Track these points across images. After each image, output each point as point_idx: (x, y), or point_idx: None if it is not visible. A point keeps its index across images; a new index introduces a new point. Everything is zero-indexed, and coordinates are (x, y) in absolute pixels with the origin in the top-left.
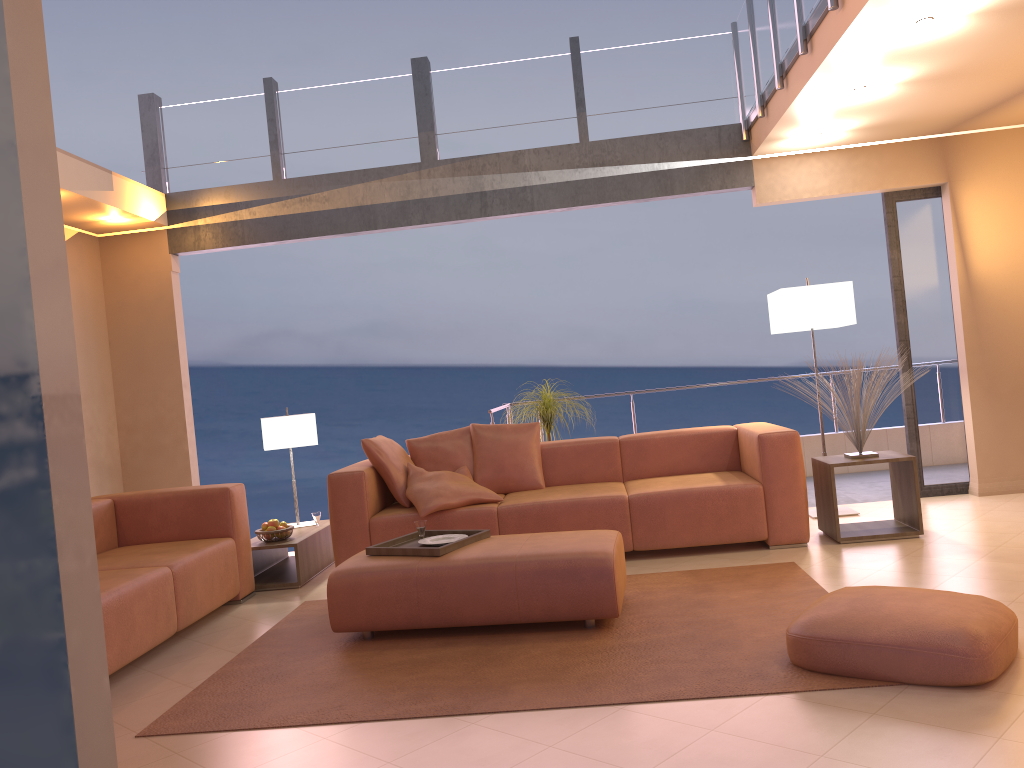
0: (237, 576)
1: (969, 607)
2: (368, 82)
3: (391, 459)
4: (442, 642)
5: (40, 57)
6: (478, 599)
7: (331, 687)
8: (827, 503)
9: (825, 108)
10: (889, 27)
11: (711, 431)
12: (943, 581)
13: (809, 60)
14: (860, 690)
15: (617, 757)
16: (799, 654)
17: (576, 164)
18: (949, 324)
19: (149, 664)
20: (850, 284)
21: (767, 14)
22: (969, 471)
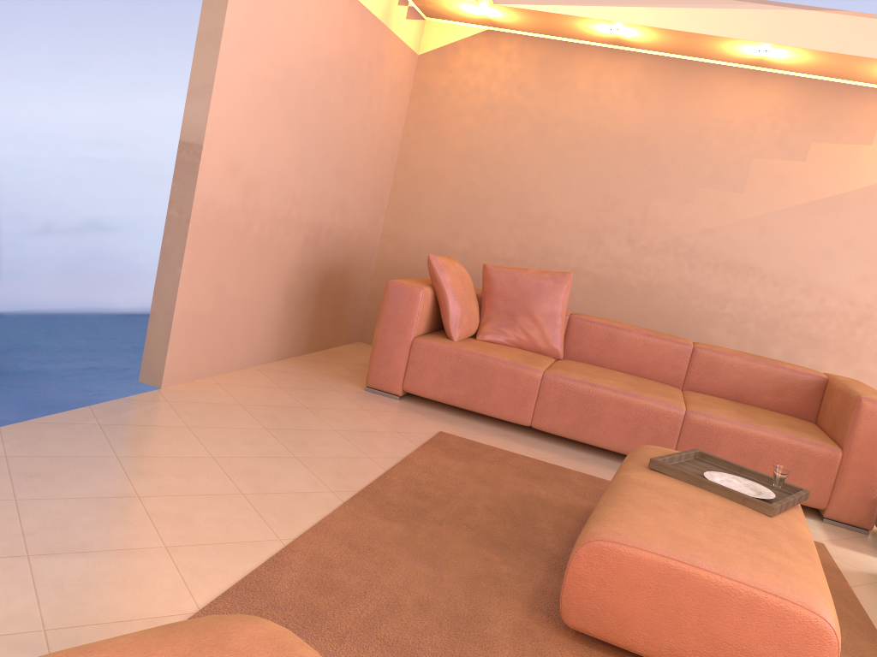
0: (822, 488)
1: None
2: None
3: None
4: None
5: None
6: None
7: (482, 482)
8: None
9: None
10: None
11: None
12: None
13: None
14: None
15: (182, 501)
16: None
17: None
18: None
19: (612, 461)
20: None
21: None
22: None
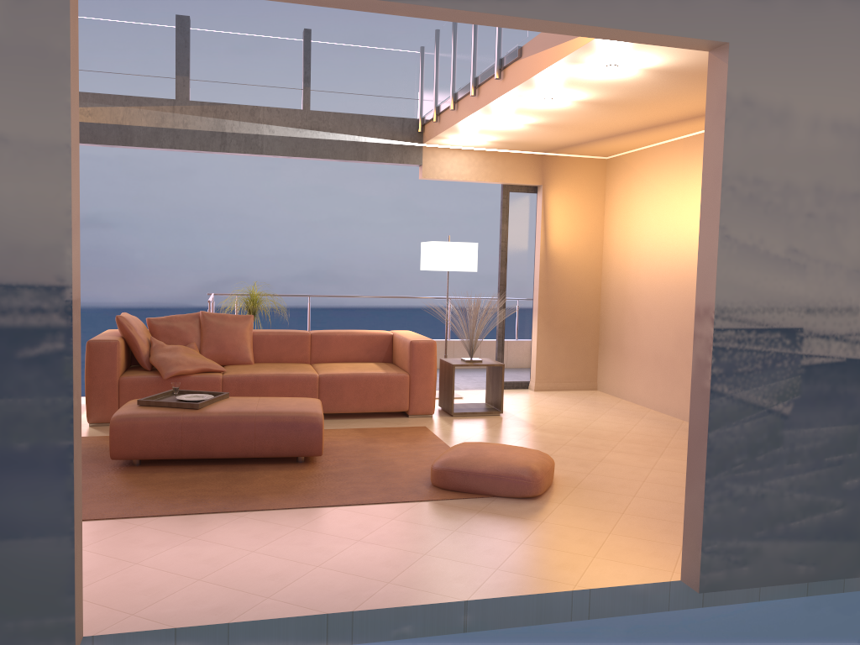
0: None
1: (532, 455)
2: (136, 25)
3: (139, 333)
4: (197, 468)
5: (77, 87)
6: (226, 440)
7: (126, 495)
8: (447, 389)
9: (478, 128)
10: (528, 98)
11: (375, 334)
12: (514, 442)
13: (475, 100)
14: (472, 499)
15: (341, 533)
16: (438, 479)
17: (298, 125)
18: (531, 278)
19: None
20: (476, 245)
21: (450, 56)
22: (530, 374)
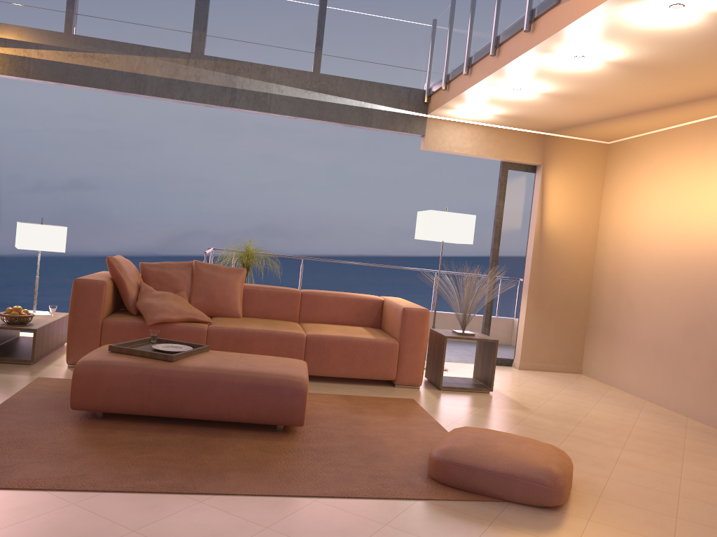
0: None
1: (548, 452)
2: None
3: (128, 276)
4: (163, 428)
5: None
6: (199, 399)
7: (73, 457)
8: (436, 361)
9: (489, 96)
10: (557, 55)
11: (366, 298)
12: (512, 427)
13: (494, 61)
14: (479, 503)
15: None
16: (438, 472)
17: (307, 87)
18: (523, 256)
19: None
20: (474, 217)
21: (467, 21)
22: (515, 352)
